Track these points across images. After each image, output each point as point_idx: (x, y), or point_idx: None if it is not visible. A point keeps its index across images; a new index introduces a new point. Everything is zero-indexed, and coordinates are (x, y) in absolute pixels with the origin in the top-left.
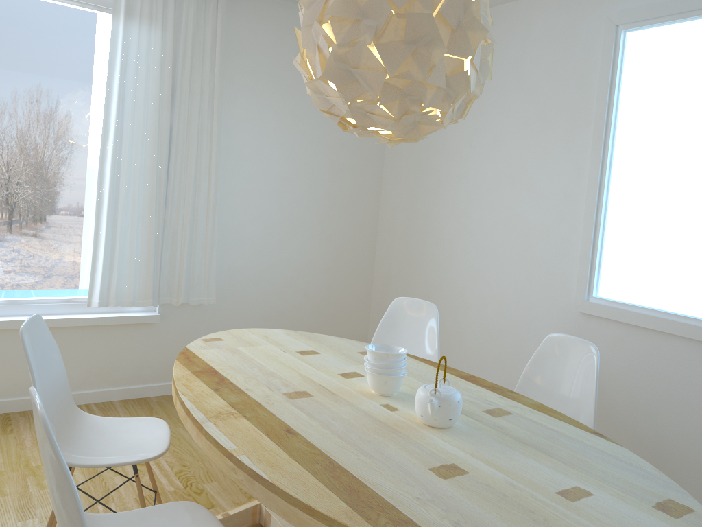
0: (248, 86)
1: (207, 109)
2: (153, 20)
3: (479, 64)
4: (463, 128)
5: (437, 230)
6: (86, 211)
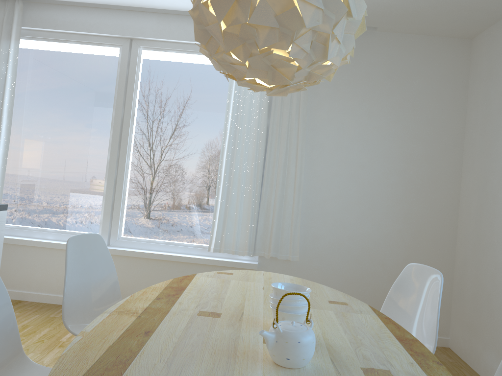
0: (330, 95)
1: (295, 114)
2: None
3: (321, 1)
4: None
5: None
6: (215, 186)
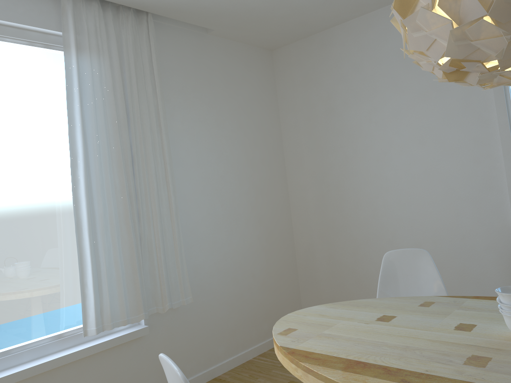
0: (181, 102)
1: (156, 126)
2: (101, 51)
3: None
4: (360, 110)
5: (353, 195)
6: (62, 240)
